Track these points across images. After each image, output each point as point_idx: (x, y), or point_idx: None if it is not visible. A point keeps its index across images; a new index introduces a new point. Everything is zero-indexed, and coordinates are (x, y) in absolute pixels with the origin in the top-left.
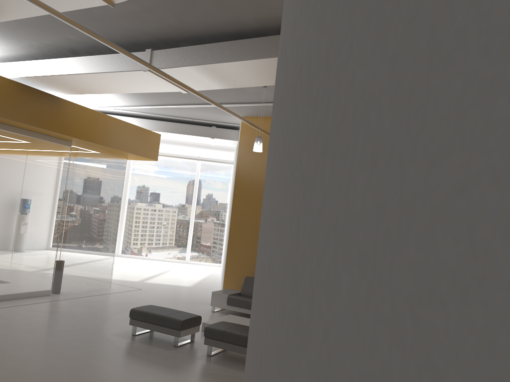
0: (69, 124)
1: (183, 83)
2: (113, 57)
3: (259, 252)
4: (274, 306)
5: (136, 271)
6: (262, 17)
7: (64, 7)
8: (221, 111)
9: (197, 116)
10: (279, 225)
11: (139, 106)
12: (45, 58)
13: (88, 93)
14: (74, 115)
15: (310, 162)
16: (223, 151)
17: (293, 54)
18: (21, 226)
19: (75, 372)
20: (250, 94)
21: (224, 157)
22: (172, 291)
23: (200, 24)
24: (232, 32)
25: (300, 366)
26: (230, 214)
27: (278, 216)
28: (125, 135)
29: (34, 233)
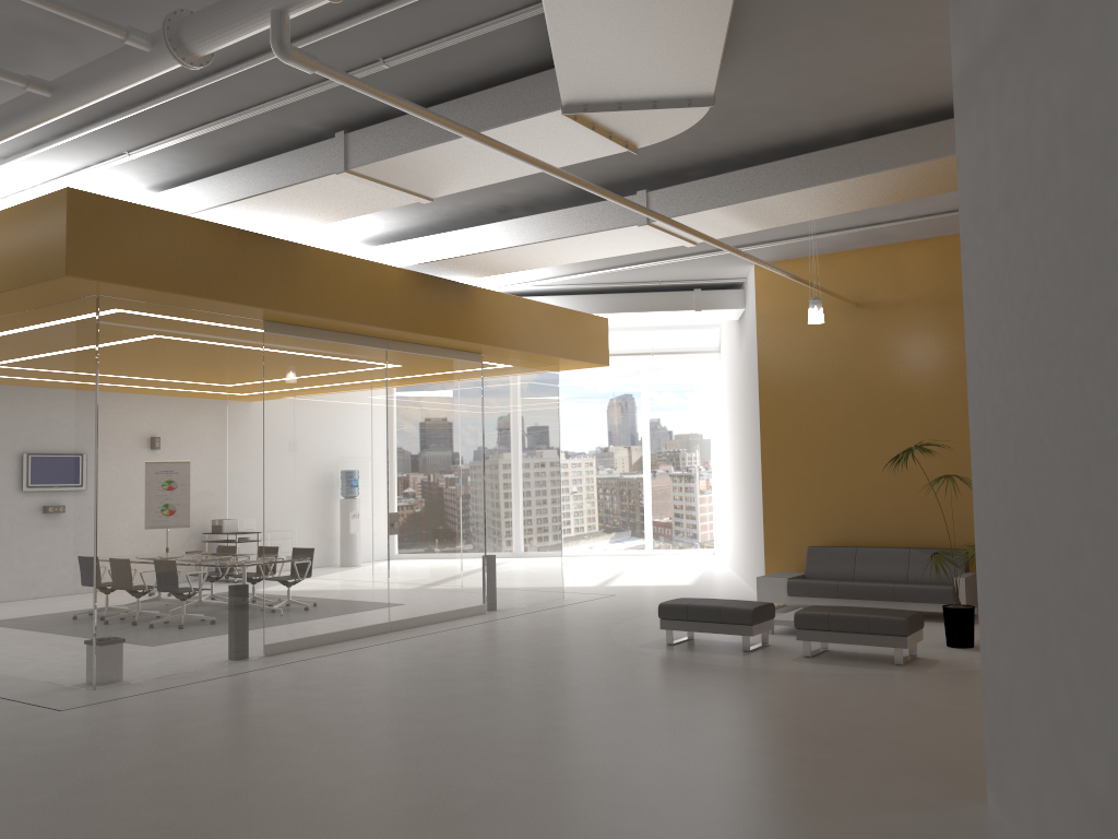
0: (484, 325)
1: (707, 235)
2: (580, 211)
3: (980, 437)
4: (1049, 462)
5: (575, 573)
6: (835, 118)
7: (560, 163)
8: (719, 260)
9: (669, 276)
10: (1035, 393)
11: (571, 275)
12: (448, 226)
13: (519, 270)
14: (489, 309)
15: (1089, 332)
16: (695, 331)
17: (1017, 230)
18: (436, 501)
19: (637, 682)
20: (782, 226)
21: (693, 343)
22: (667, 593)
23: (731, 143)
24: (780, 144)
25: (1114, 470)
26: (758, 442)
27: (1030, 386)
28: (558, 329)
29: (453, 512)
